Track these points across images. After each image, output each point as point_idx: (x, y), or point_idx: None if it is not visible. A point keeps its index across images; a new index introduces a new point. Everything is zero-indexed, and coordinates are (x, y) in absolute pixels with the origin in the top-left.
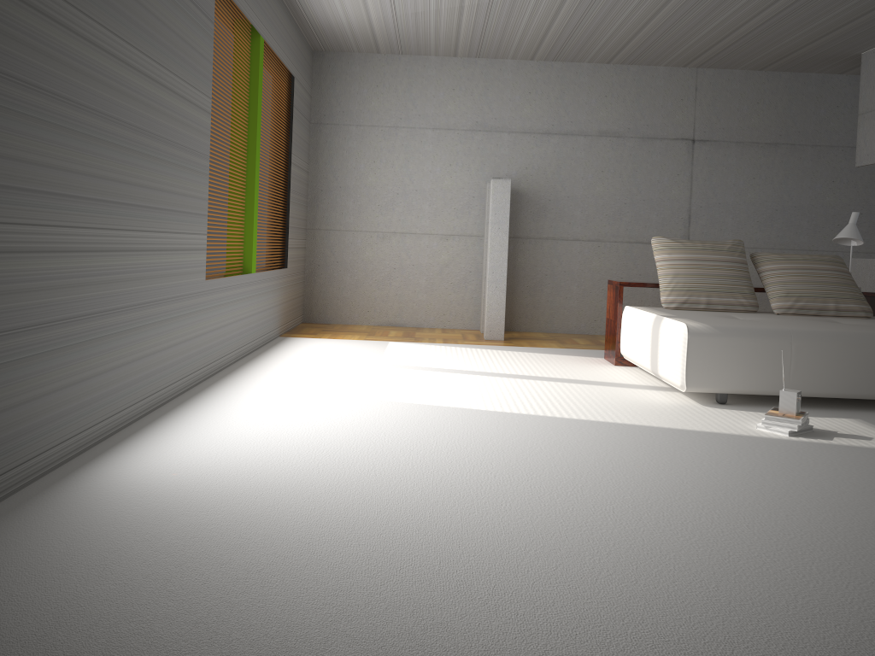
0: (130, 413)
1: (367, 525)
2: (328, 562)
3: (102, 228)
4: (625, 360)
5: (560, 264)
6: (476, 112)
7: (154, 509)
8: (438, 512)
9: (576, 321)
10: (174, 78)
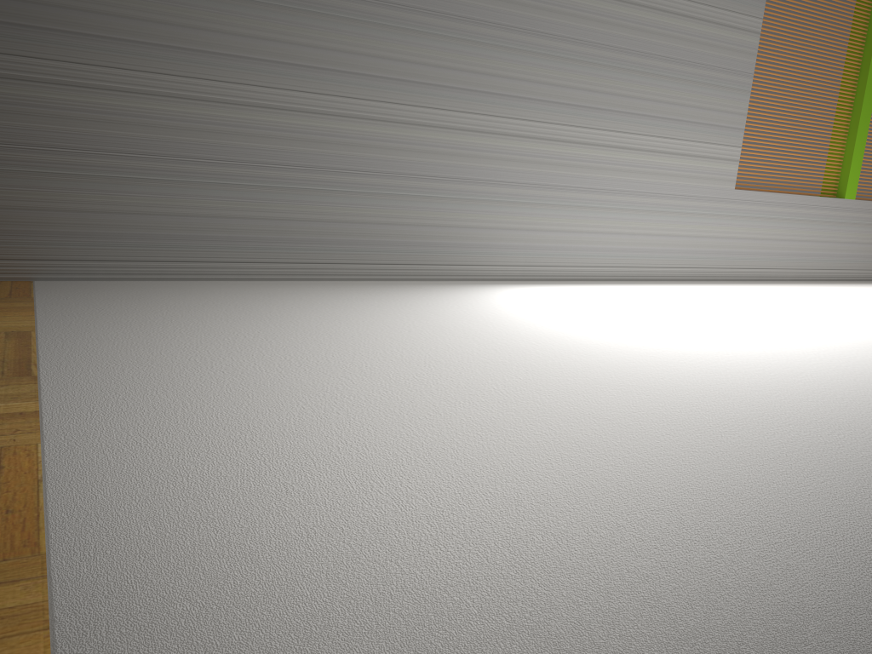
0: (594, 272)
1: (568, 343)
2: (497, 340)
3: (565, 125)
4: None
5: None
6: None
7: (490, 302)
8: (633, 358)
9: None
10: (689, 4)
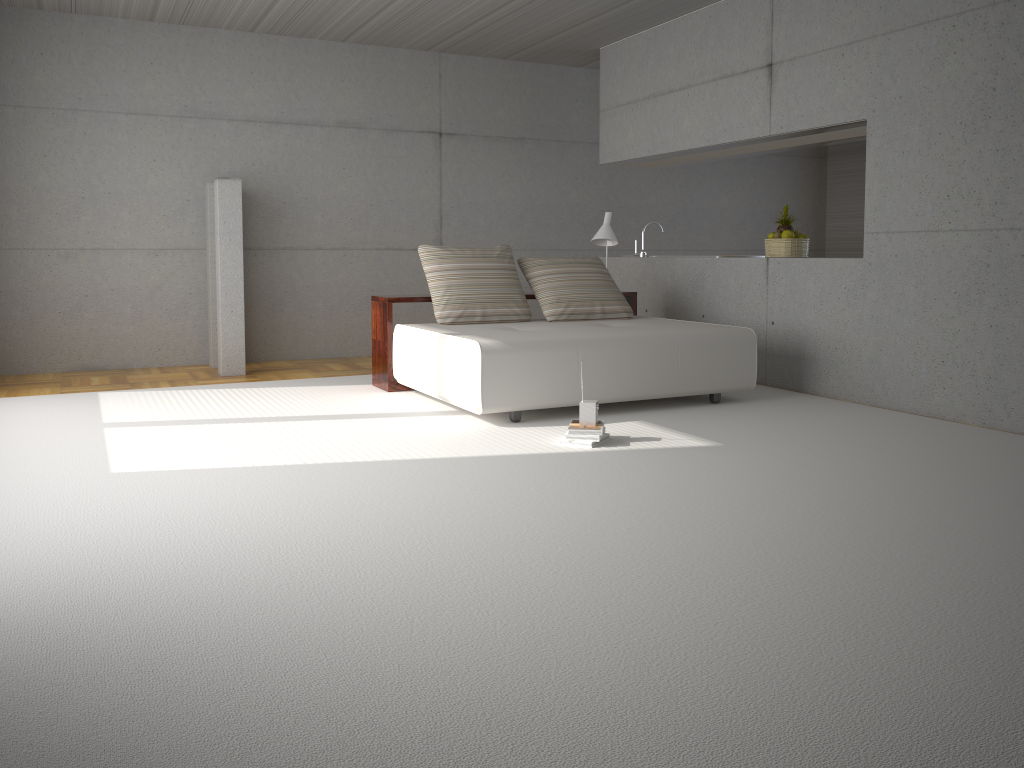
0: None
1: (214, 632)
2: (192, 687)
3: None
4: (399, 384)
5: (302, 278)
6: (184, 93)
7: None
8: (290, 598)
9: (325, 343)
10: None
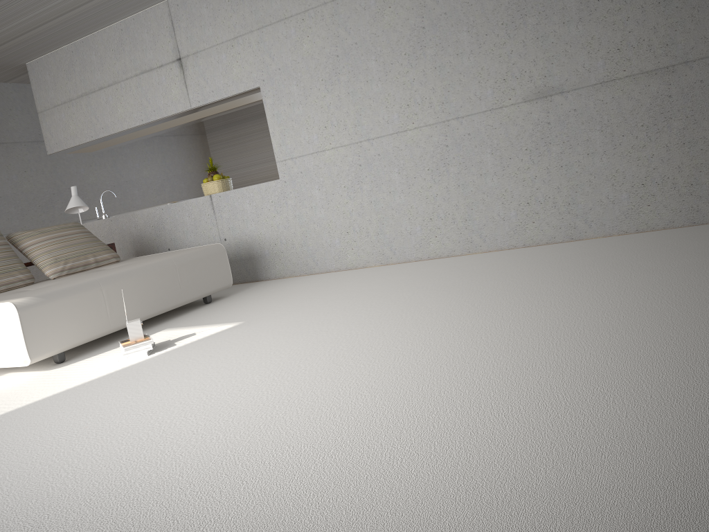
0: None
1: None
2: None
3: None
4: None
5: None
6: None
7: None
8: None
9: None
10: None
